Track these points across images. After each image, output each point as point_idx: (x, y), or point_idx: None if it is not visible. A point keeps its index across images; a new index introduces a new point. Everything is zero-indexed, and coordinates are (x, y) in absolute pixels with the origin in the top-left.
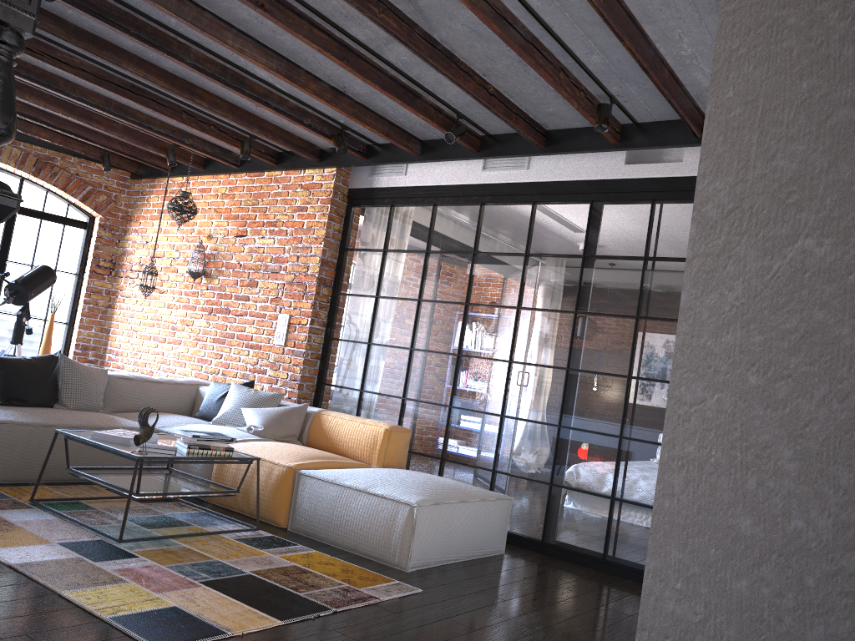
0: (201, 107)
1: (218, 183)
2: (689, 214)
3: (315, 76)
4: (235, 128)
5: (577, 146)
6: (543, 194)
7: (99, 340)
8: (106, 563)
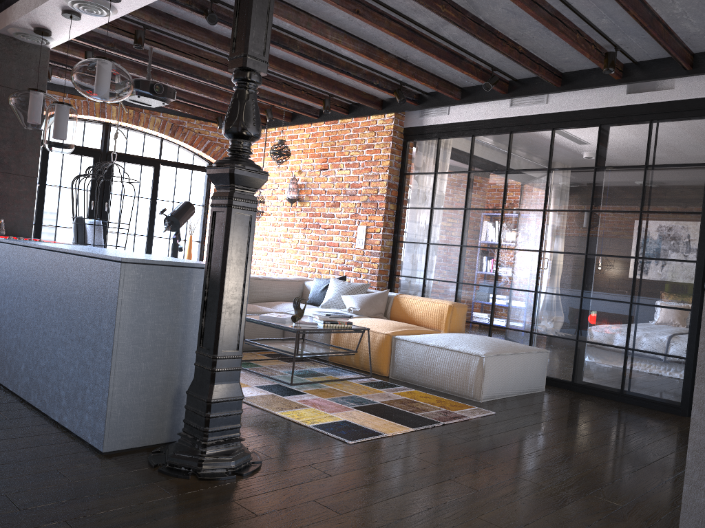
0: (299, 80)
1: (303, 130)
2: (681, 129)
3: (385, 51)
4: (319, 91)
5: (587, 83)
6: (560, 121)
7: None
8: (290, 397)
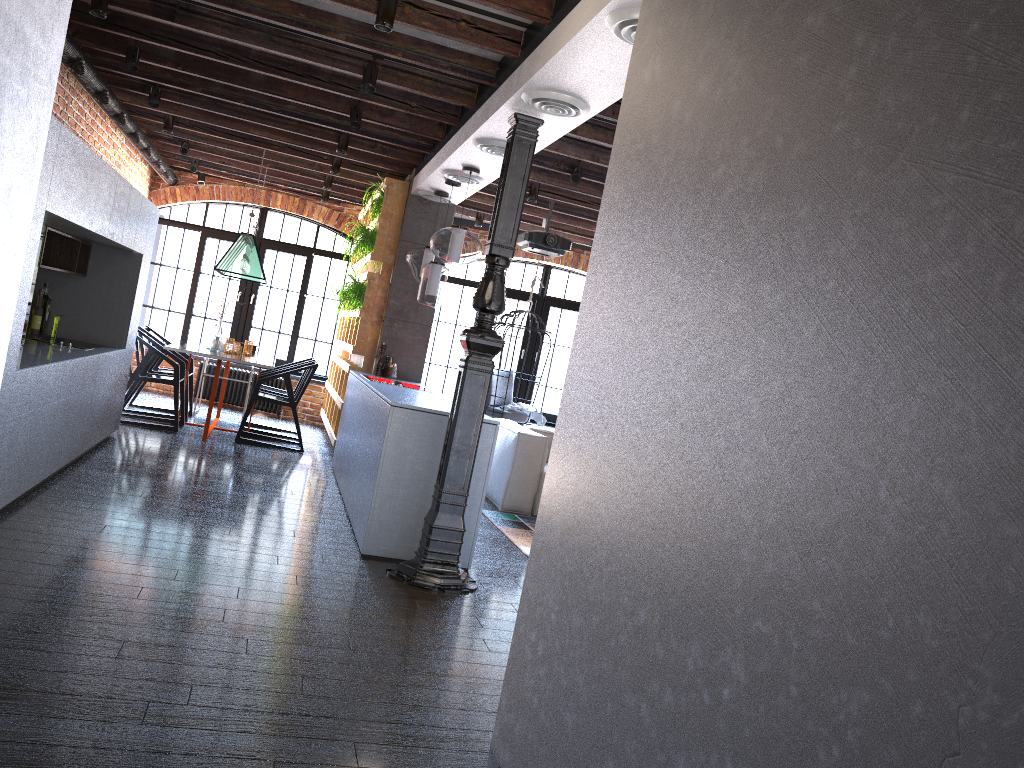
0: None
1: None
2: None
3: None
4: None
5: None
6: None
7: None
8: None
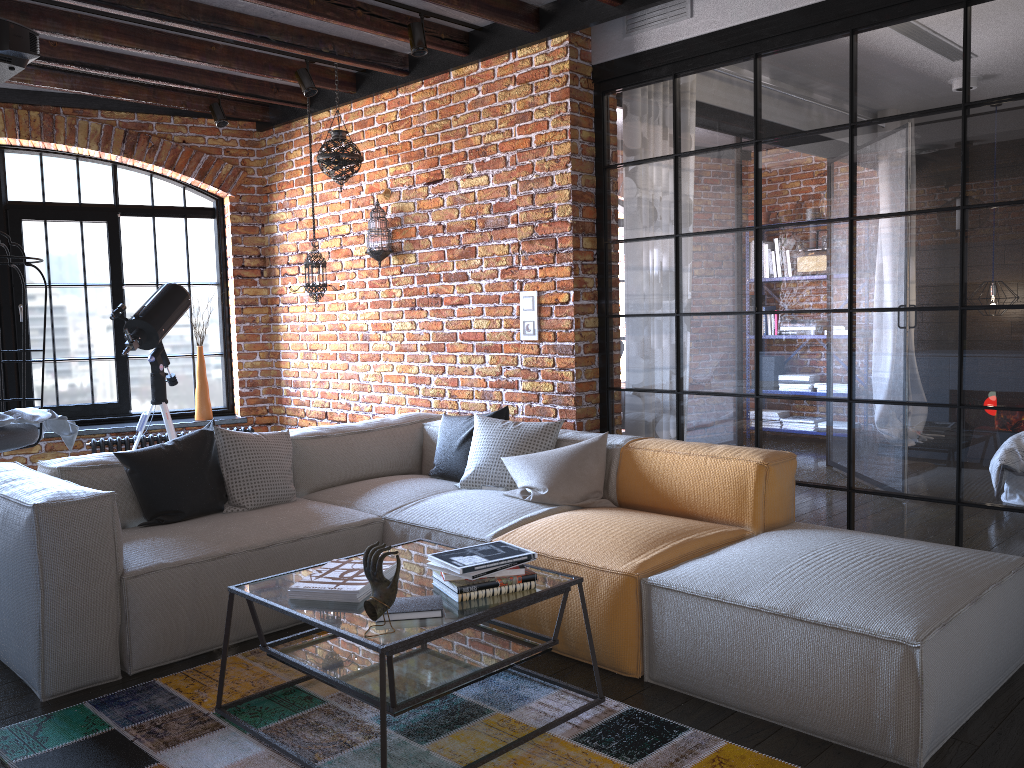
0: None
1: (382, 107)
2: None
3: None
4: (395, 6)
5: None
6: None
7: (269, 370)
8: None
